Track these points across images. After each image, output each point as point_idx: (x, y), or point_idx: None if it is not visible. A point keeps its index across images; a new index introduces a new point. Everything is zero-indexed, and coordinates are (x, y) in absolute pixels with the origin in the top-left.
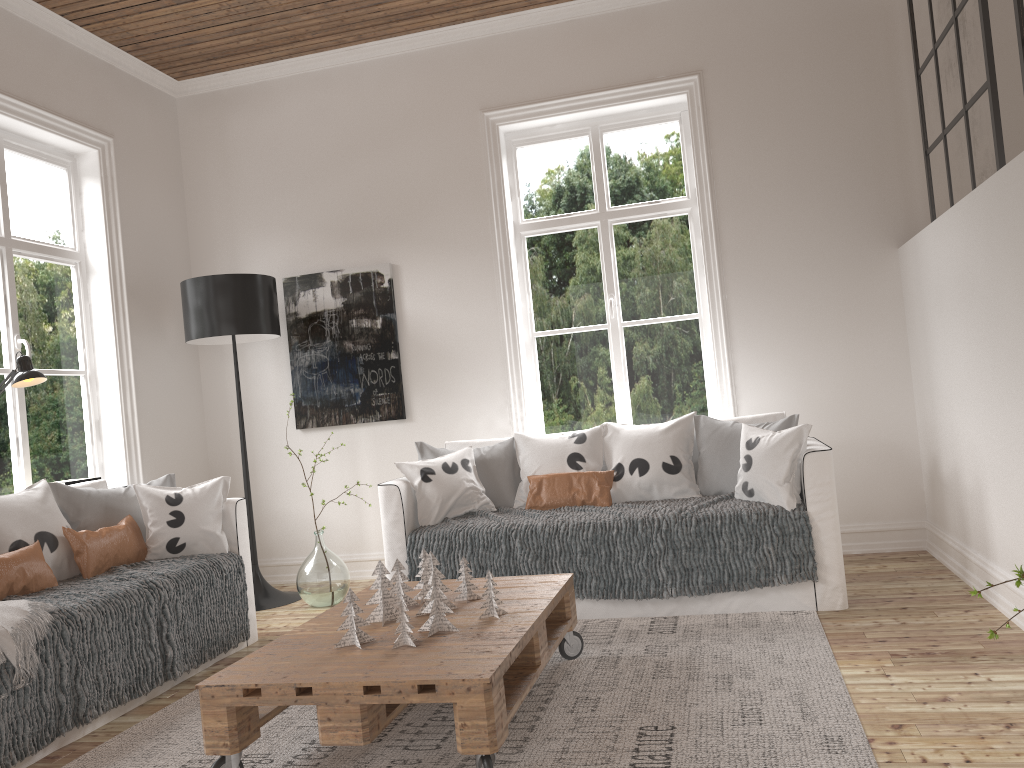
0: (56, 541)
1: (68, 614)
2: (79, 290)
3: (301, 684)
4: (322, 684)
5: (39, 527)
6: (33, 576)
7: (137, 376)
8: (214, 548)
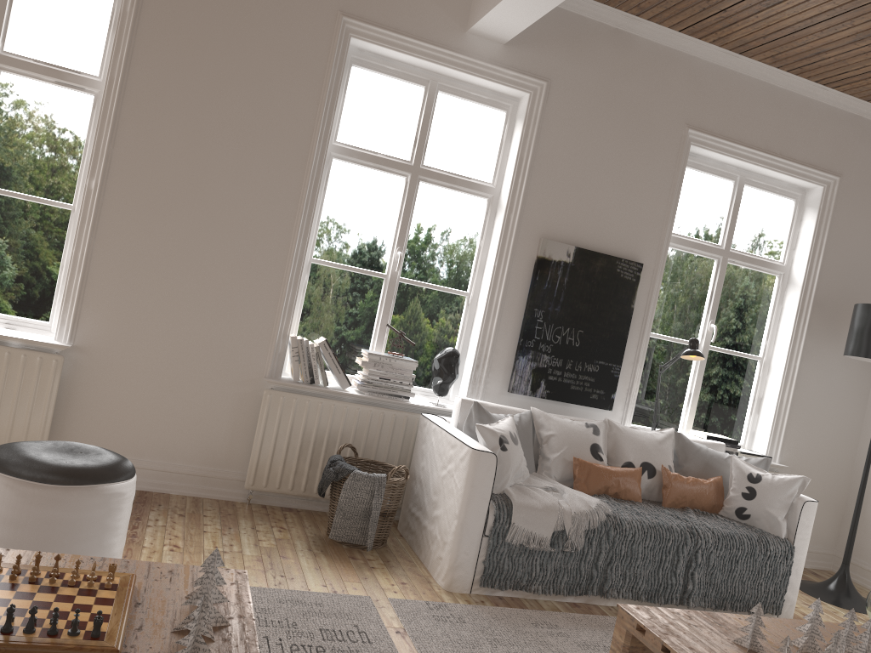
0: (654, 472)
1: (618, 521)
2: (776, 295)
3: (665, 644)
4: None
5: (647, 458)
6: (624, 488)
7: (801, 372)
8: (772, 529)
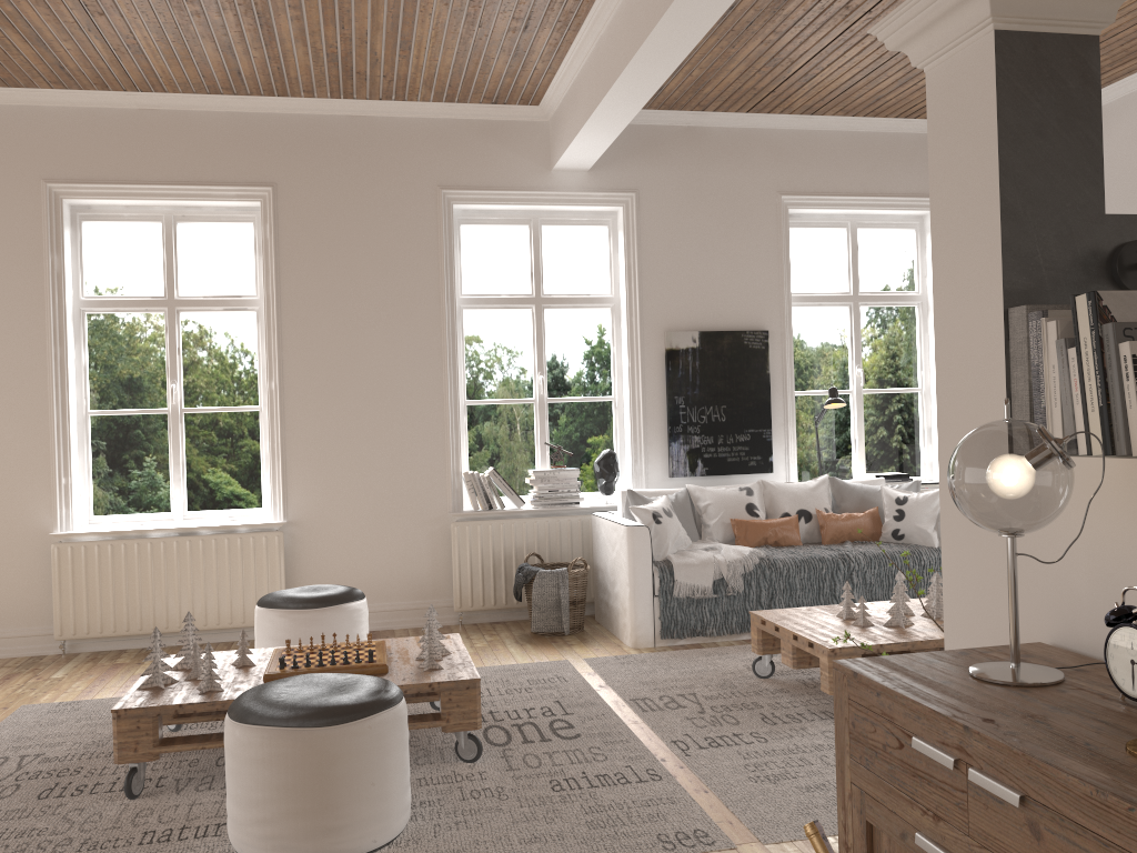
0: (810, 517)
1: (771, 562)
2: (919, 325)
3: (775, 624)
4: (781, 627)
5: (801, 506)
6: (781, 536)
7: None
8: (925, 542)
